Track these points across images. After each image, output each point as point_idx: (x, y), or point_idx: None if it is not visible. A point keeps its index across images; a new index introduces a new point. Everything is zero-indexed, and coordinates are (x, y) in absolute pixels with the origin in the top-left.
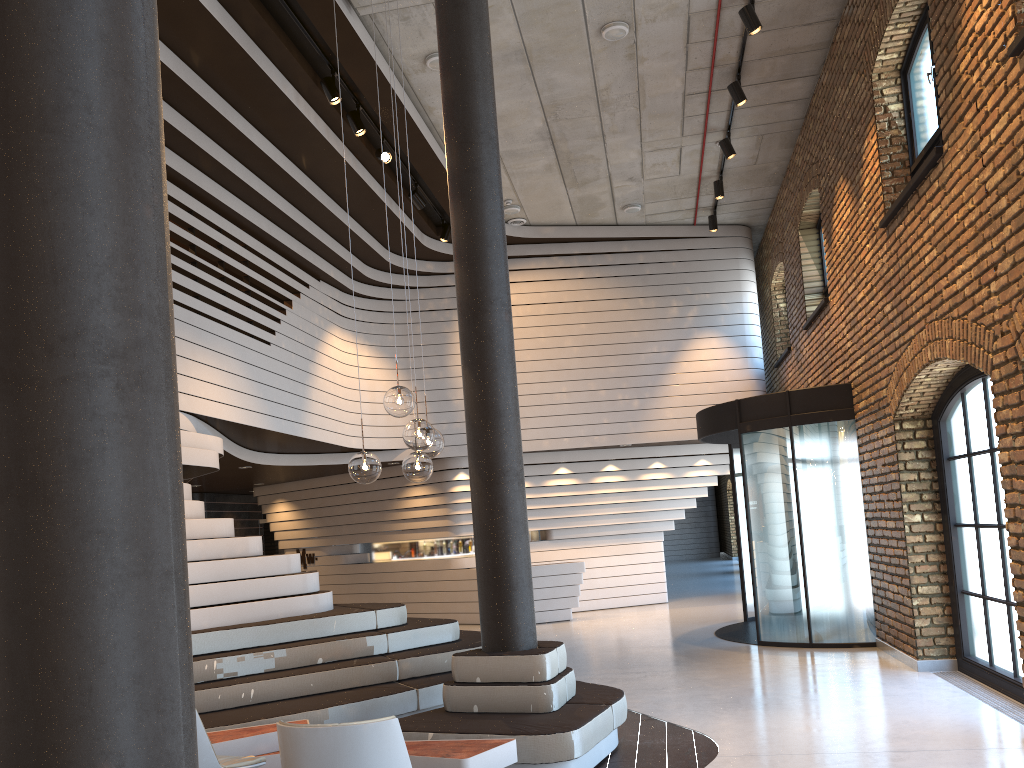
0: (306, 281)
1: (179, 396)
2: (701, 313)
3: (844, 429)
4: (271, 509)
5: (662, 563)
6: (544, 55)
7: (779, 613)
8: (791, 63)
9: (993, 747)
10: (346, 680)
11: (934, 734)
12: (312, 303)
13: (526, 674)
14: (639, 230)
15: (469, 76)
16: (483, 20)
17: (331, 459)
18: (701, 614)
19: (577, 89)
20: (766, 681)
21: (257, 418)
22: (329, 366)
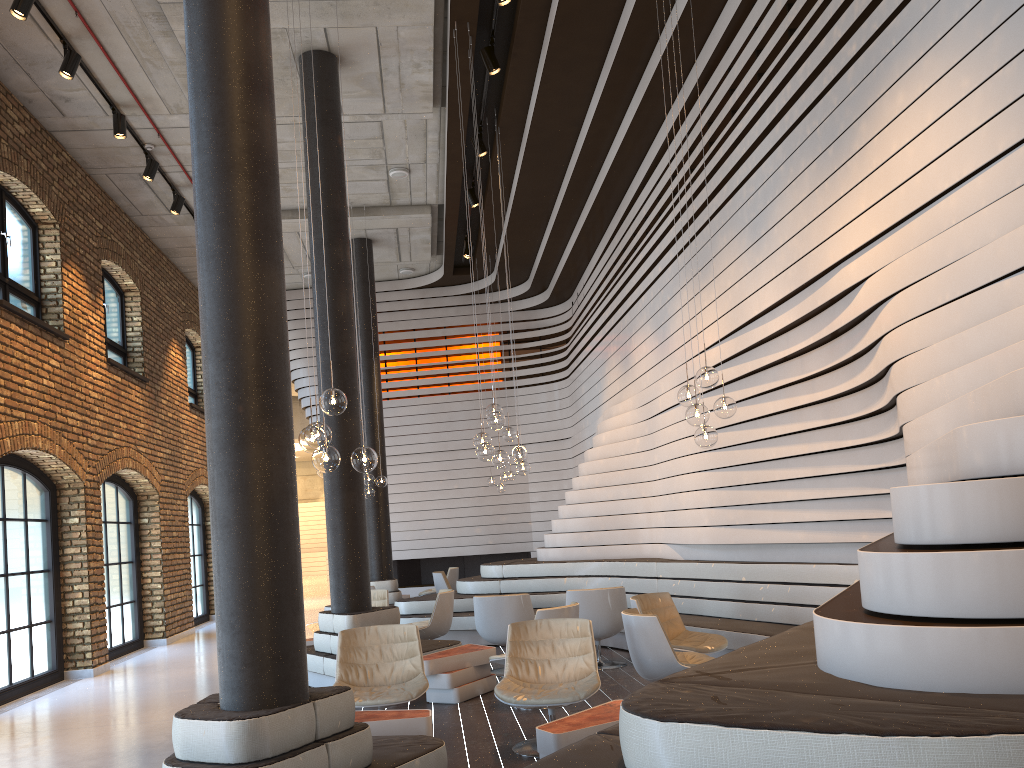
0: None
1: None
2: None
3: None
4: None
5: None
6: None
7: None
8: None
9: None
10: None
11: None
12: None
13: None
14: None
15: None
16: None
17: None
18: None
19: None
20: None
21: None
22: None
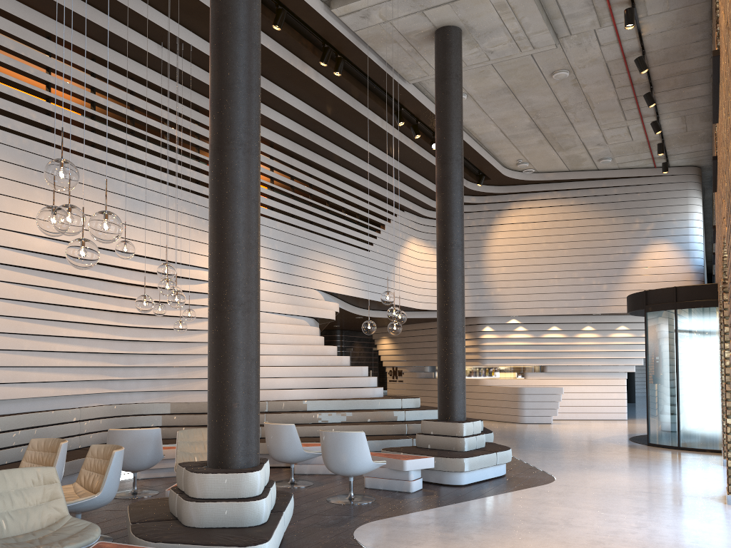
0: (395, 212)
1: (315, 282)
2: (656, 227)
3: (710, 313)
4: (379, 342)
5: (624, 393)
6: (520, 89)
7: (661, 426)
8: (687, 78)
9: (698, 496)
10: (379, 430)
11: (677, 489)
12: (398, 225)
13: (453, 432)
14: (614, 172)
15: (447, 129)
16: (457, 98)
17: (408, 315)
18: (638, 428)
19: (546, 102)
20: (623, 461)
21: (359, 292)
22: (407, 261)
